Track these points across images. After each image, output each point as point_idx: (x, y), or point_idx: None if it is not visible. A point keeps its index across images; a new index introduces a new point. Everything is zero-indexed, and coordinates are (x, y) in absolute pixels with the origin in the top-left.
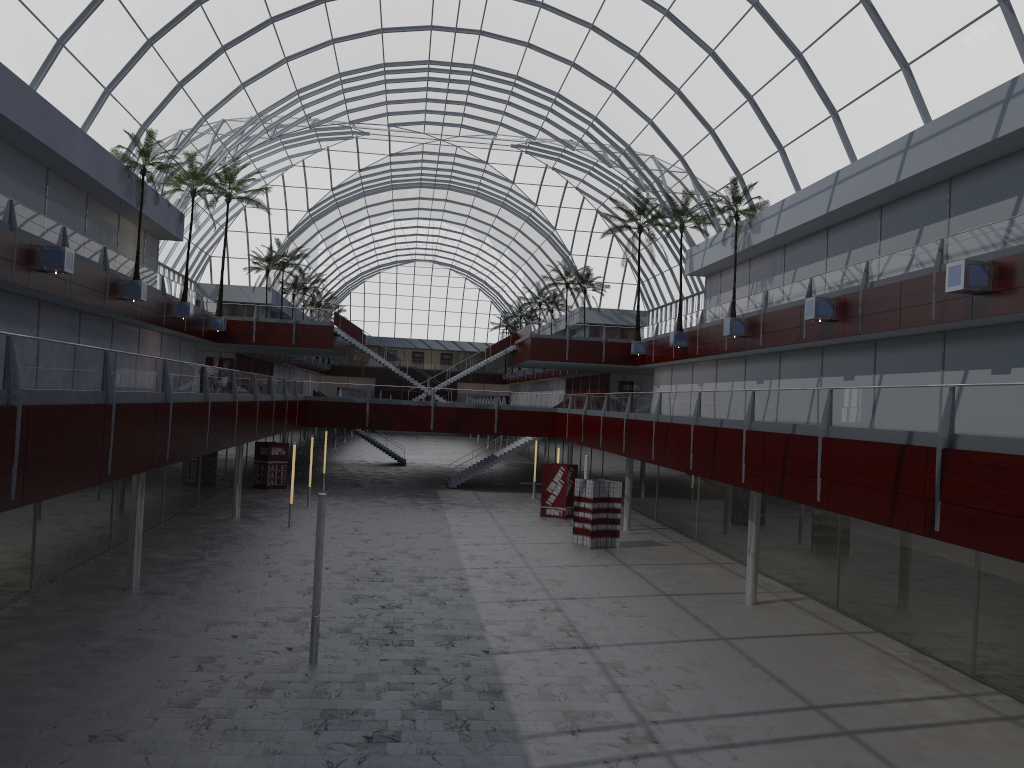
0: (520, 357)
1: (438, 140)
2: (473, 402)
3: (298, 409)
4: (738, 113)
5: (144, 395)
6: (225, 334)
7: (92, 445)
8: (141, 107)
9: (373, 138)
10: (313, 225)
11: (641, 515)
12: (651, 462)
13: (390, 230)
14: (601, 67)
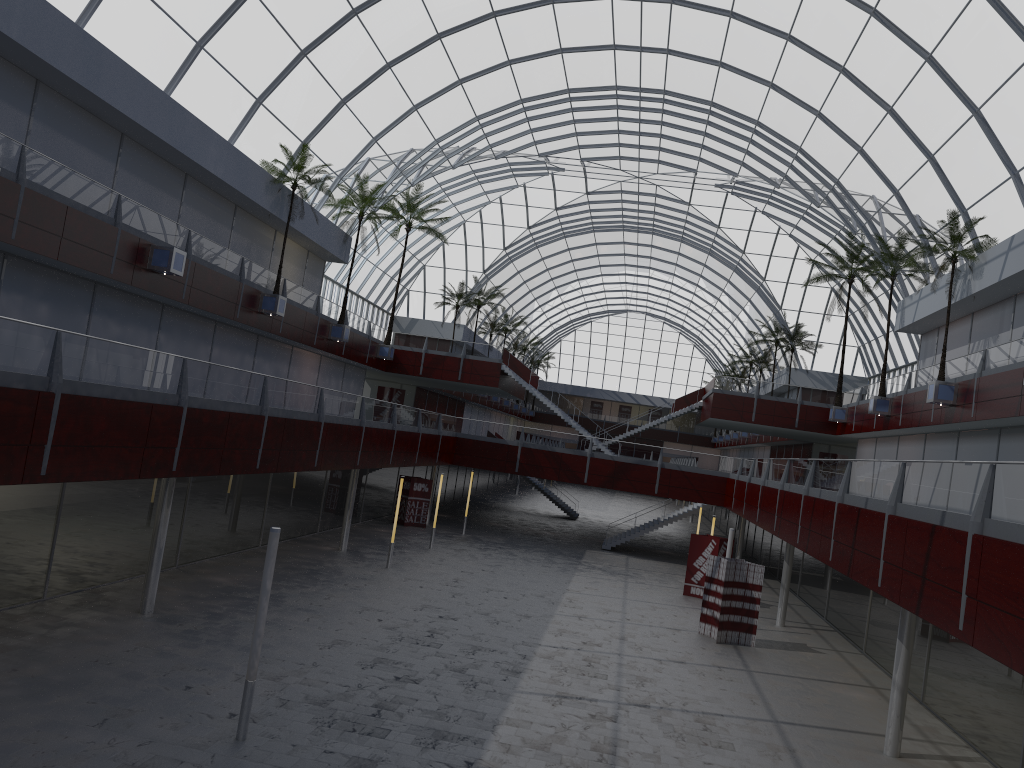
0: (704, 414)
1: (636, 178)
2: (634, 457)
3: (441, 445)
4: (962, 132)
5: (134, 392)
6: (394, 363)
7: (6, 436)
8: (300, 122)
9: (569, 174)
10: (511, 265)
11: (811, 610)
12: (796, 546)
13: (597, 276)
14: (802, 86)
